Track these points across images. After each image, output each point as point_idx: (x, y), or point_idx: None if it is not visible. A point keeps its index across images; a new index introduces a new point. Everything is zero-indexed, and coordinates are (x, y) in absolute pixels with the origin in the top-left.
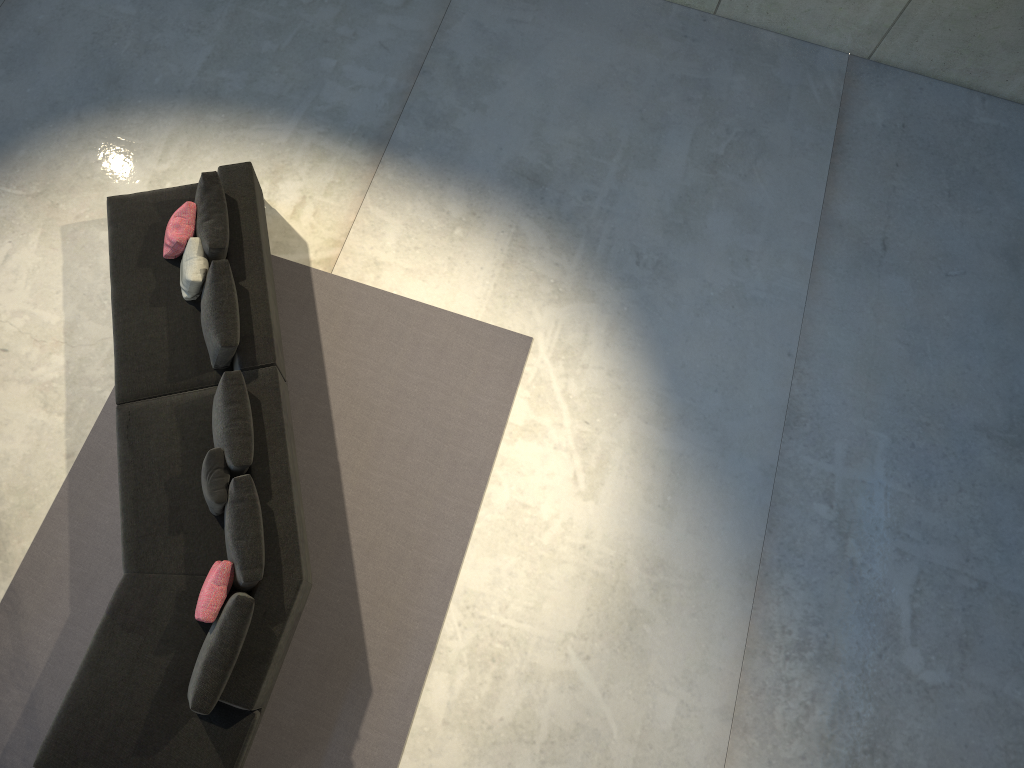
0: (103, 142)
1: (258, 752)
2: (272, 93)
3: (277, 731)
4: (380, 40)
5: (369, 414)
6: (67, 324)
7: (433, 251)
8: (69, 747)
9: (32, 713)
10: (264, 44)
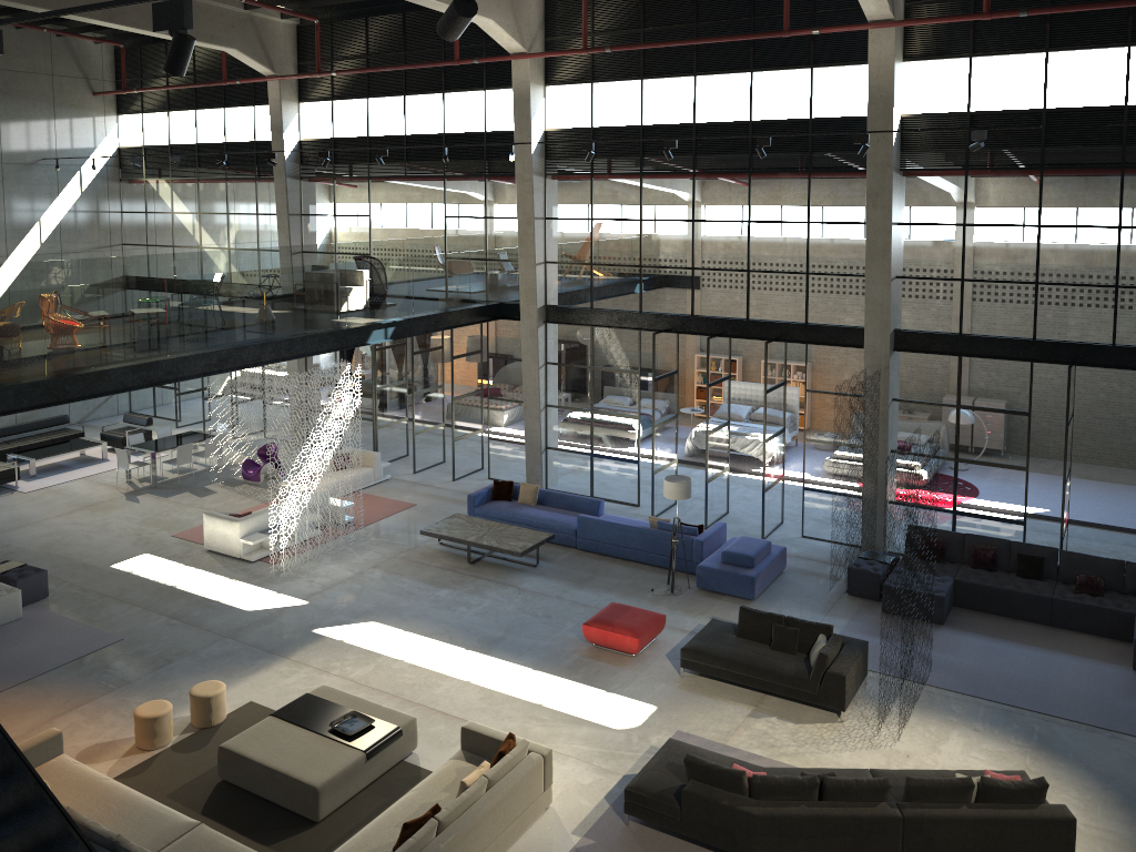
0: (1088, 798)
1: (655, 838)
2: None
3: (665, 847)
4: None
5: None
6: None
7: None
8: (676, 744)
9: None
10: None
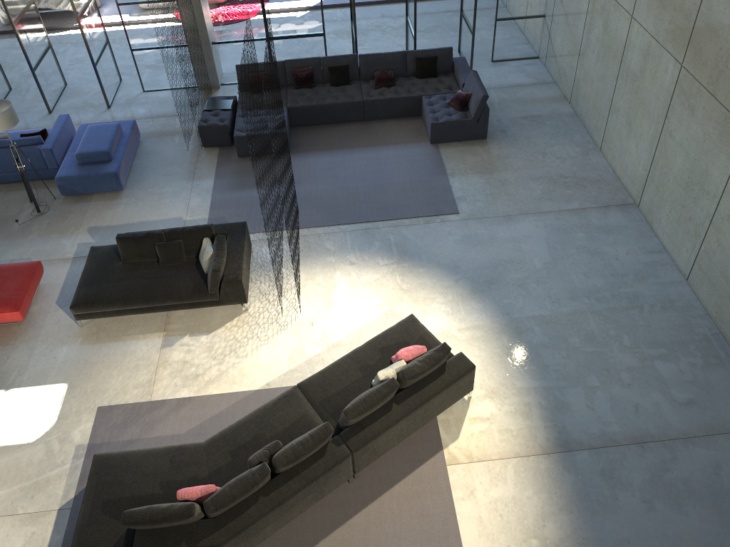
0: (450, 298)
1: None
2: (545, 361)
3: None
4: (639, 403)
5: (360, 546)
6: (339, 342)
7: (506, 530)
8: (104, 465)
9: (128, 444)
10: (574, 338)
